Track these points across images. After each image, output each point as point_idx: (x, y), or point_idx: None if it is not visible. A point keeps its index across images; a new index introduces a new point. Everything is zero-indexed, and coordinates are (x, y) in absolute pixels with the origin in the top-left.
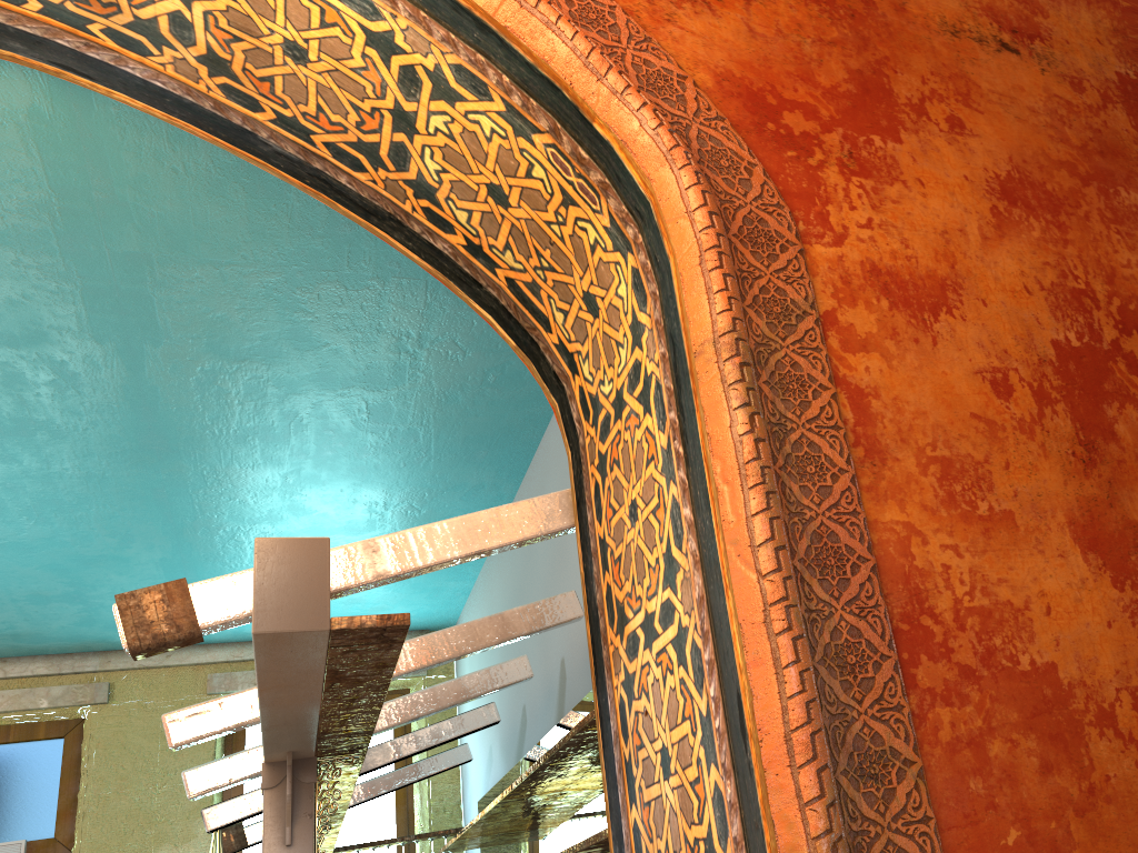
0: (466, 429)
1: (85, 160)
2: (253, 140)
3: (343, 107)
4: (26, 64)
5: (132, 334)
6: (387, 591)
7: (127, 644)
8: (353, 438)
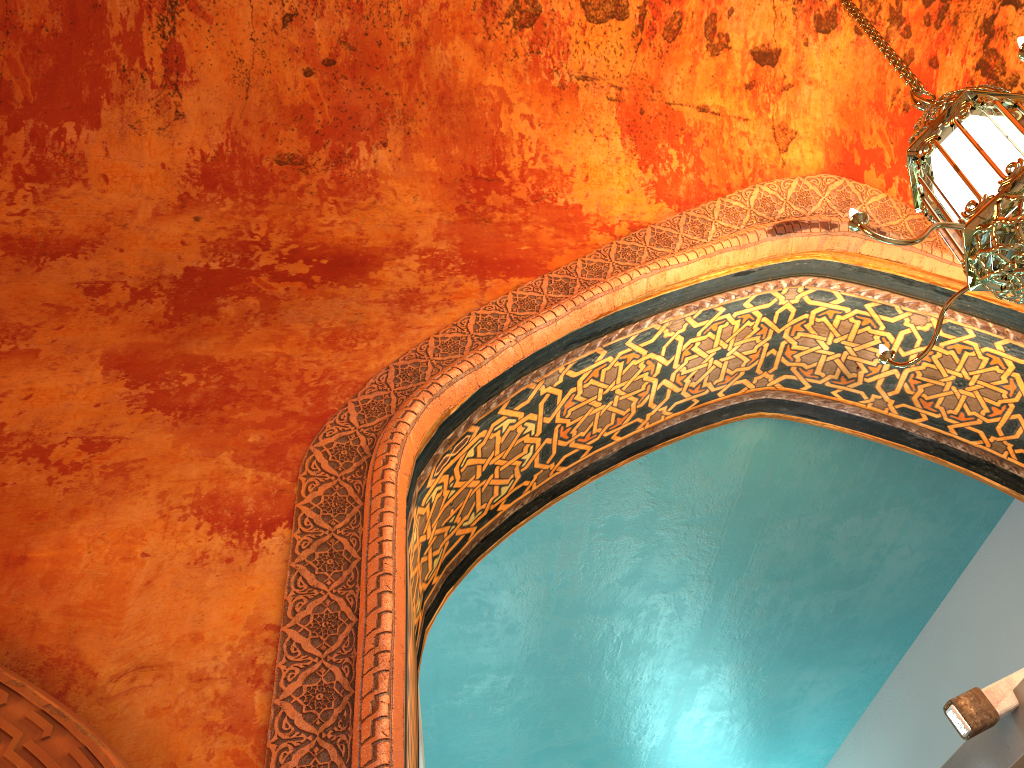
0: (888, 612)
1: (768, 465)
2: (903, 434)
3: (980, 406)
4: (782, 418)
5: (731, 572)
6: (776, 762)
7: (971, 727)
8: (816, 629)
